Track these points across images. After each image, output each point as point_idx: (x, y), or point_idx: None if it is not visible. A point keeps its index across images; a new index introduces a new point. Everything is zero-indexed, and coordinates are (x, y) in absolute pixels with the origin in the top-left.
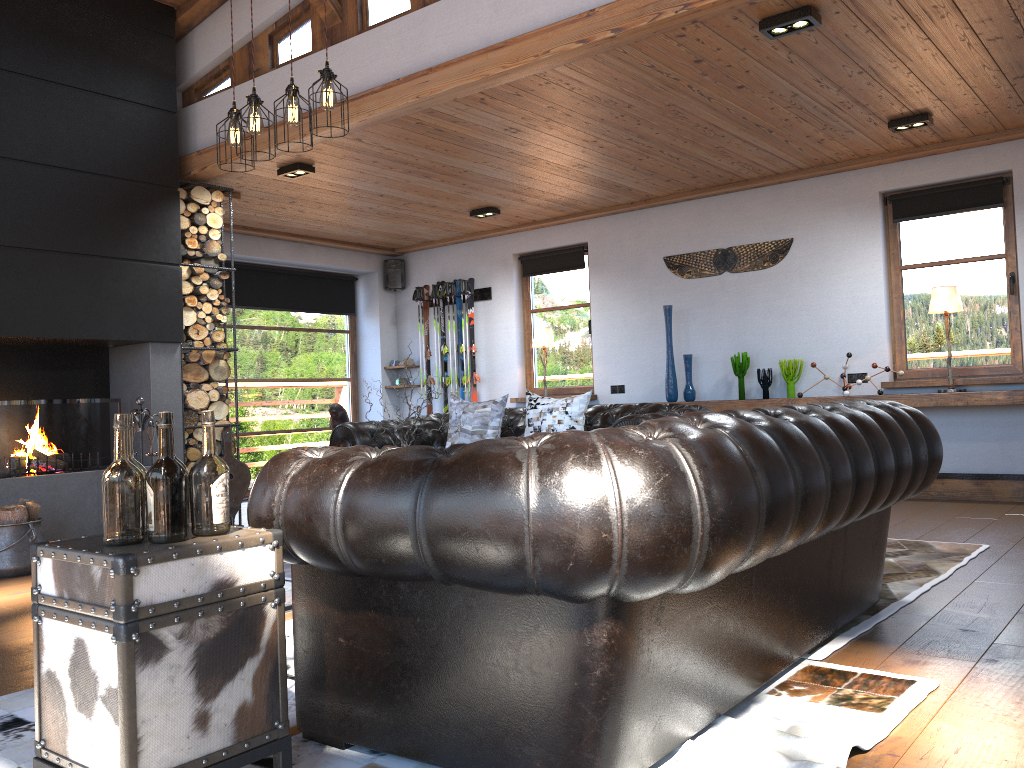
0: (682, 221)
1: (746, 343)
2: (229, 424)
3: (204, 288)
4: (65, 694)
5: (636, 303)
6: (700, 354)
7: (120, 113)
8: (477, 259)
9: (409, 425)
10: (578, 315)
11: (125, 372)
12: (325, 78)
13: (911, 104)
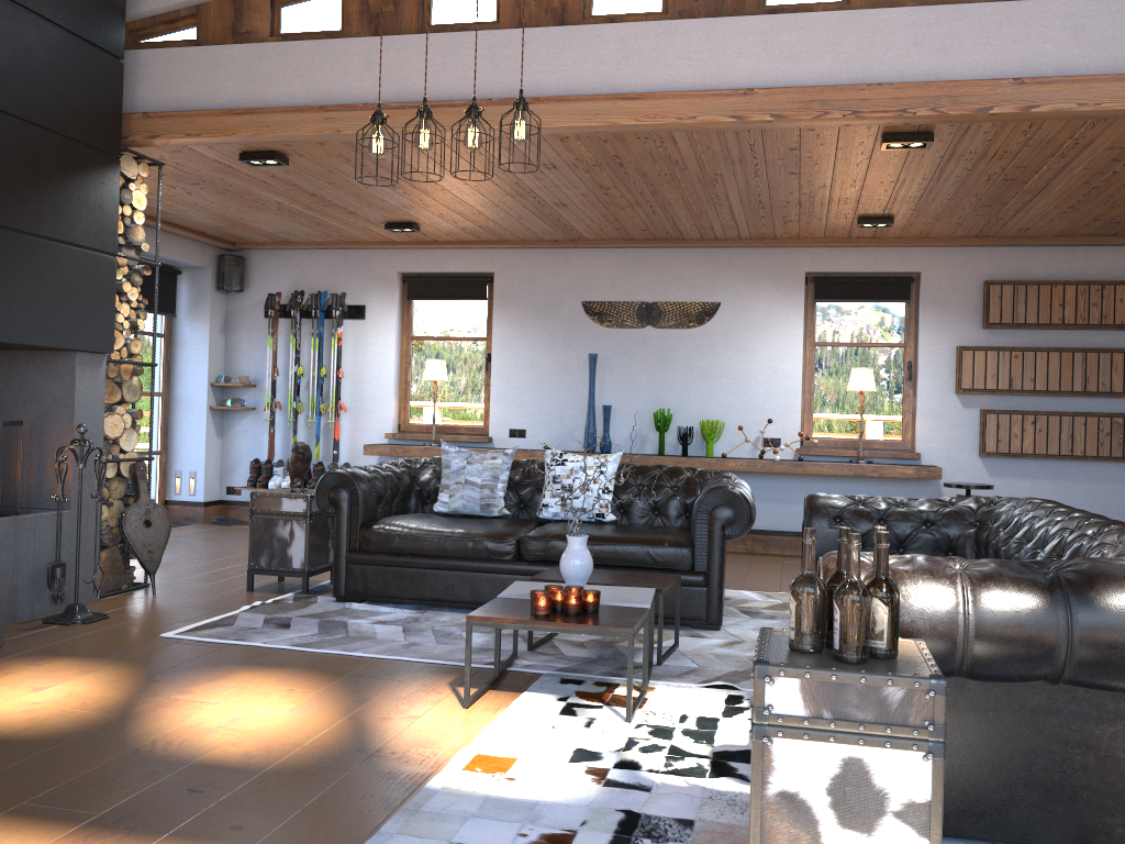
0: (606, 268)
1: (664, 399)
2: (144, 458)
3: (127, 285)
4: (818, 813)
5: (547, 345)
6: (614, 405)
7: (68, 50)
8: (349, 271)
9: (392, 472)
10: (470, 349)
11: (22, 385)
12: (521, 108)
13: (891, 209)
